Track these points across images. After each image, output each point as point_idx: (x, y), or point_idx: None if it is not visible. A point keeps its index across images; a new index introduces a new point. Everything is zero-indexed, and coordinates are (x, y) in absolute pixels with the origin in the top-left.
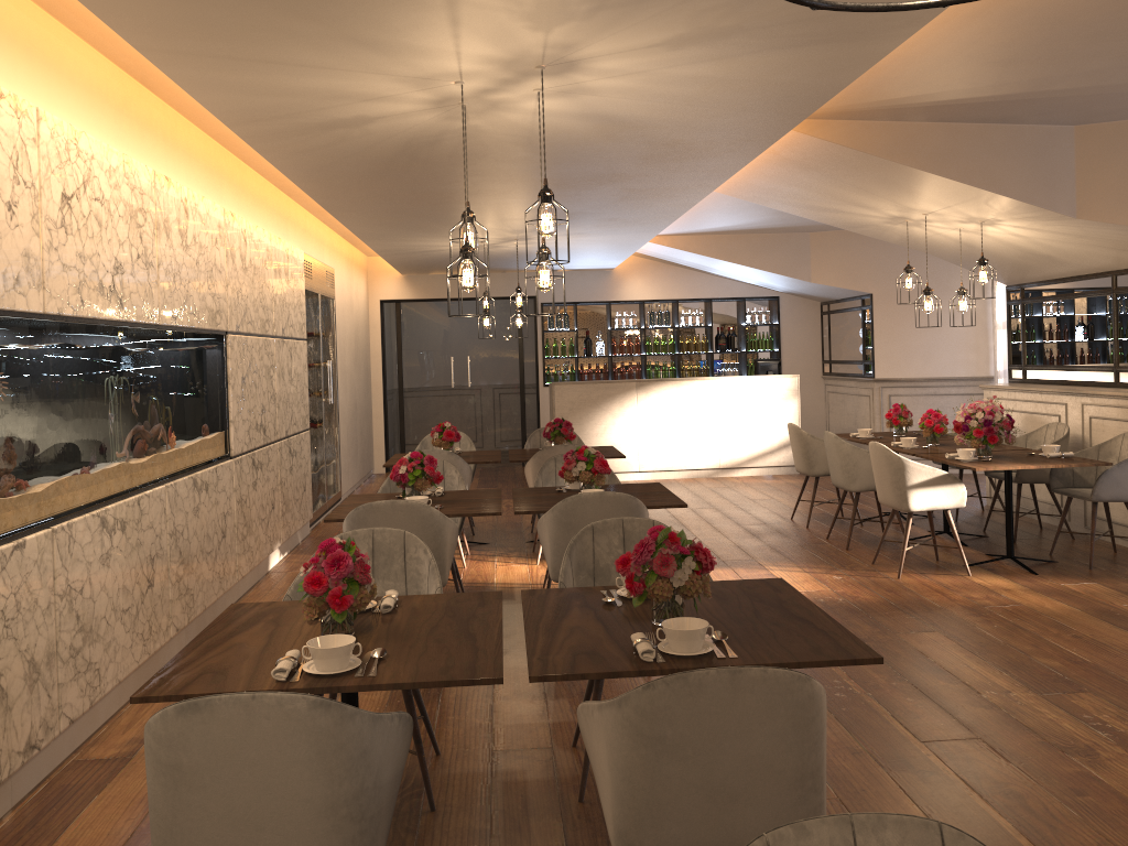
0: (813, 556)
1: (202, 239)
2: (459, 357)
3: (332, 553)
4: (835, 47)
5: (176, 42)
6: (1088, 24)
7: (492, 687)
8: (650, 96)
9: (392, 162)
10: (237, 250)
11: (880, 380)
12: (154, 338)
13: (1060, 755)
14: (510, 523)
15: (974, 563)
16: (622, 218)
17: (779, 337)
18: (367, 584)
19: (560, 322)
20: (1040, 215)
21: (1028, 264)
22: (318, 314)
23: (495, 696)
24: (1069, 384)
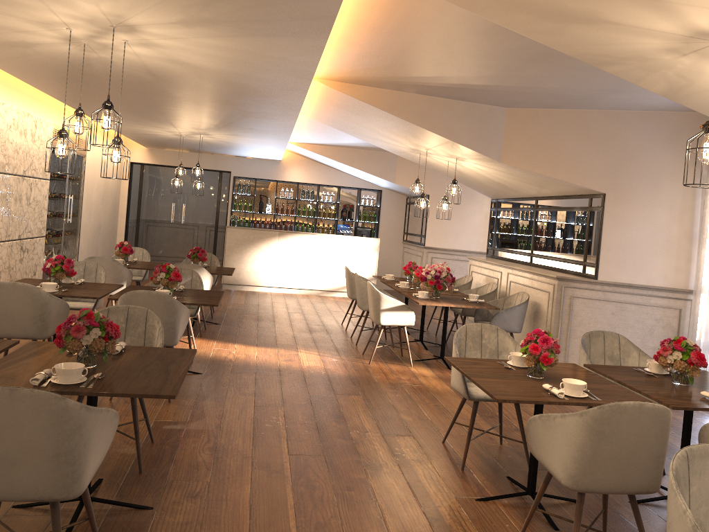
0: (332, 347)
1: None
2: (178, 204)
3: None
4: (288, 40)
5: None
6: (466, 48)
7: None
8: (201, 54)
9: (72, 73)
10: None
11: (427, 247)
12: None
13: (360, 468)
14: None
15: (420, 359)
16: (256, 129)
17: (379, 215)
18: None
19: (244, 189)
20: (482, 158)
21: (494, 187)
22: (67, 165)
23: None
24: (511, 261)
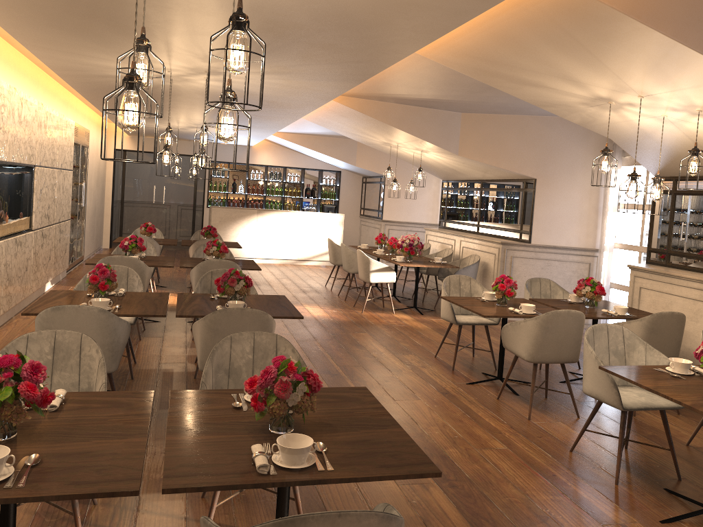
0: (328, 302)
1: (27, 118)
2: (159, 186)
3: (101, 268)
4: (332, 82)
5: (41, 44)
6: (444, 81)
7: (162, 343)
8: (257, 86)
9: None
10: (43, 123)
11: (385, 221)
12: (4, 168)
13: (388, 371)
14: (179, 278)
15: (398, 309)
16: (253, 125)
17: (339, 193)
18: (115, 281)
19: (219, 172)
20: (444, 151)
21: (447, 172)
22: (79, 156)
23: (163, 346)
24: (460, 231)
